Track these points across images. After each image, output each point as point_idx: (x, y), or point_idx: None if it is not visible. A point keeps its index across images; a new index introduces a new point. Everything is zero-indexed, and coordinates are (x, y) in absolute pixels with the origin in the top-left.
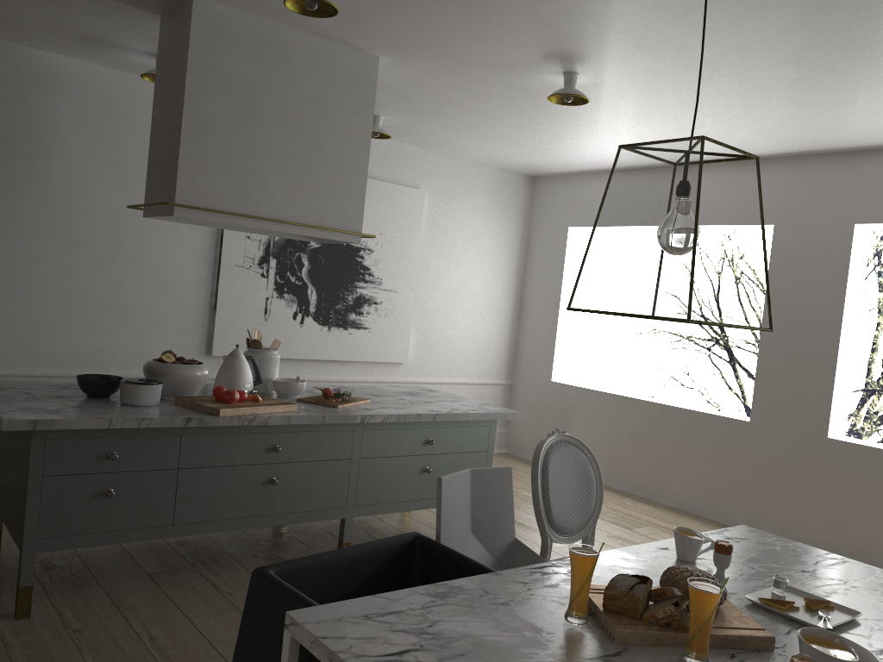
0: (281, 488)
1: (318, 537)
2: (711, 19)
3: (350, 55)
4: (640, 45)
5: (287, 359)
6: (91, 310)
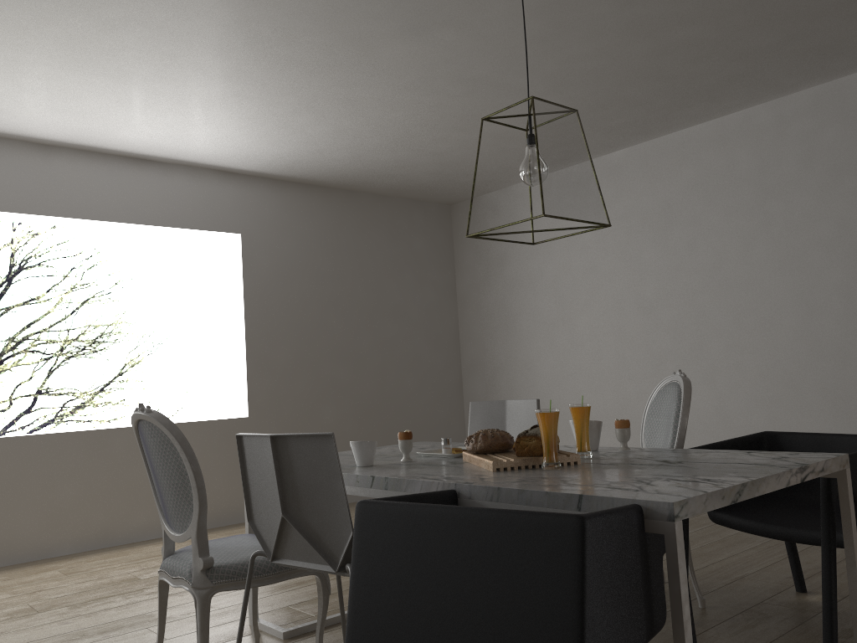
0: None
1: None
2: None
3: None
4: None
5: None
6: None
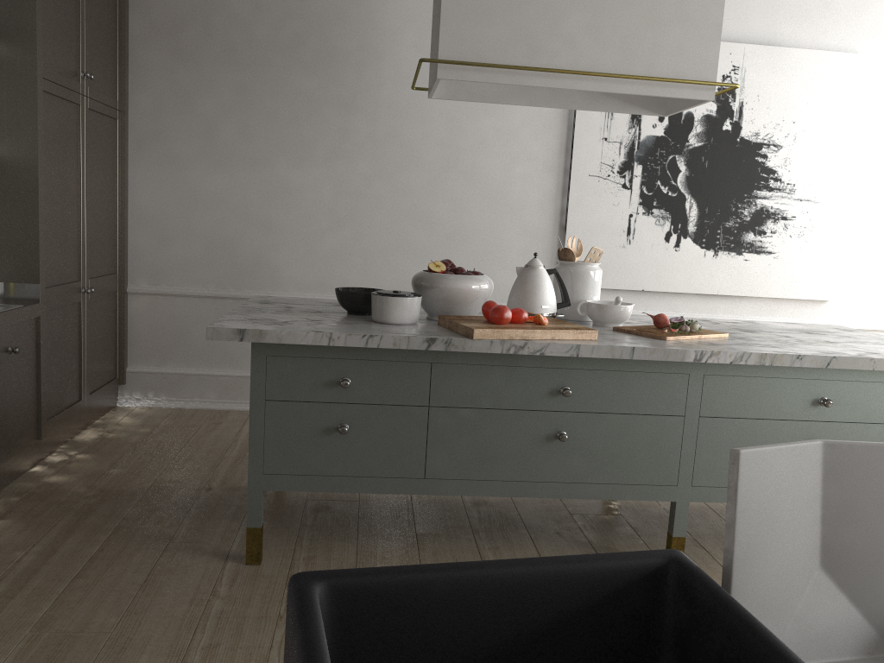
0: (574, 447)
1: (656, 522)
2: None
3: None
4: None
5: (658, 293)
6: (427, 234)
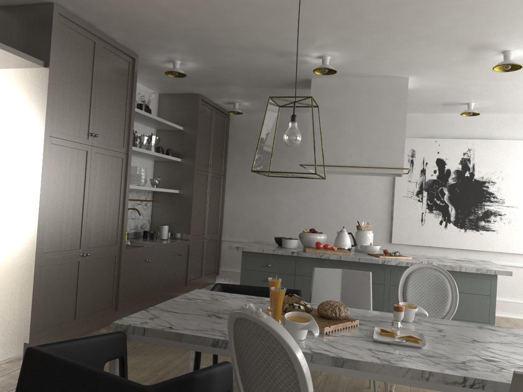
0: None
1: None
2: (504, 1)
3: (390, 81)
4: (503, 26)
5: (438, 247)
6: (334, 220)
